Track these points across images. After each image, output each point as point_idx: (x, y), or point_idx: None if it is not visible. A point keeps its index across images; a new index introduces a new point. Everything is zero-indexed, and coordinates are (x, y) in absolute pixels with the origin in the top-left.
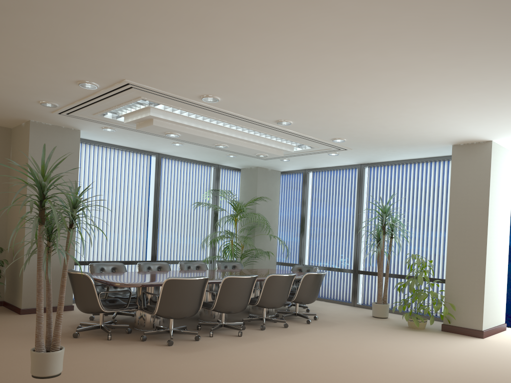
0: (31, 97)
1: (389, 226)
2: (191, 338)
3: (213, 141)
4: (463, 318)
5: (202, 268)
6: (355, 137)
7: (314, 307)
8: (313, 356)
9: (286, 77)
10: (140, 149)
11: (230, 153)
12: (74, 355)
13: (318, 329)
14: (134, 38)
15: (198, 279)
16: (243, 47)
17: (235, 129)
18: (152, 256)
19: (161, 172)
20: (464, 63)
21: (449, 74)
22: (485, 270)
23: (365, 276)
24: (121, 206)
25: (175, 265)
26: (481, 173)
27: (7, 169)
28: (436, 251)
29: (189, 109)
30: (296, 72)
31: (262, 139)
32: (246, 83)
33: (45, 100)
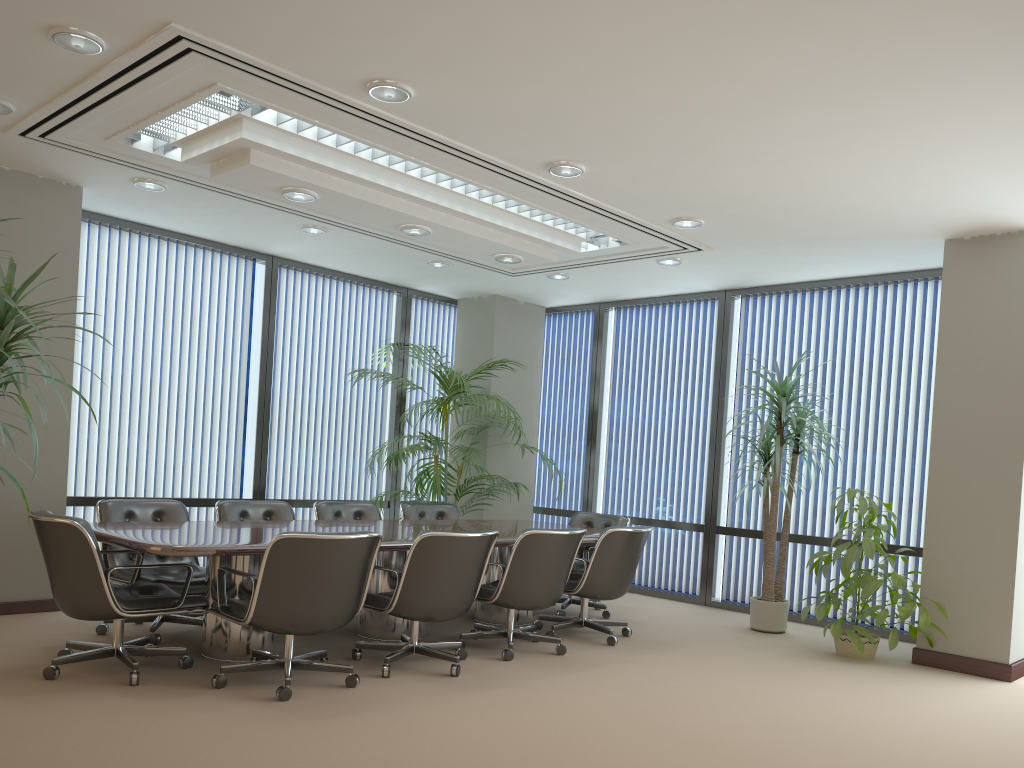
0: None
1: (793, 426)
2: (338, 681)
3: (397, 218)
4: (965, 635)
5: (368, 517)
6: (725, 216)
7: (618, 607)
8: (634, 728)
9: (585, 20)
10: (231, 245)
11: (435, 258)
12: (34, 727)
13: (635, 660)
14: None
15: (355, 538)
16: None
17: (449, 190)
18: (256, 489)
19: (279, 300)
20: None
21: (1007, 15)
22: (1018, 525)
23: (731, 538)
24: (184, 373)
25: (309, 511)
26: (1013, 303)
27: None
28: (895, 484)
29: (339, 125)
30: (613, 3)
31: (511, 218)
32: (481, 40)
33: None
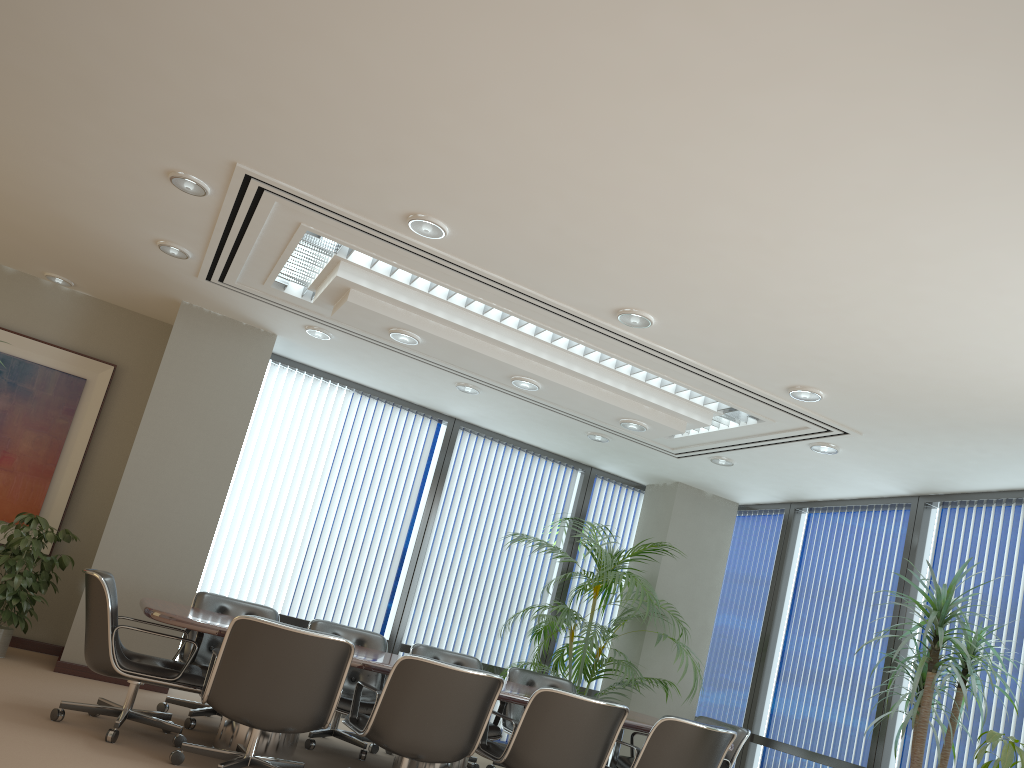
0: (137, 230)
1: (957, 652)
2: None
3: (501, 367)
4: None
5: None
6: (842, 387)
7: None
8: None
9: (533, 136)
10: (416, 404)
11: (592, 430)
12: None
13: None
14: (154, 10)
15: (316, 637)
16: (366, 18)
17: (550, 343)
18: (394, 631)
19: (456, 459)
20: (975, 32)
21: (958, 93)
22: None
23: None
24: (350, 510)
25: None
26: None
27: (145, 397)
28: None
29: (414, 267)
30: (542, 113)
31: (624, 379)
32: (462, 165)
33: (162, 238)
